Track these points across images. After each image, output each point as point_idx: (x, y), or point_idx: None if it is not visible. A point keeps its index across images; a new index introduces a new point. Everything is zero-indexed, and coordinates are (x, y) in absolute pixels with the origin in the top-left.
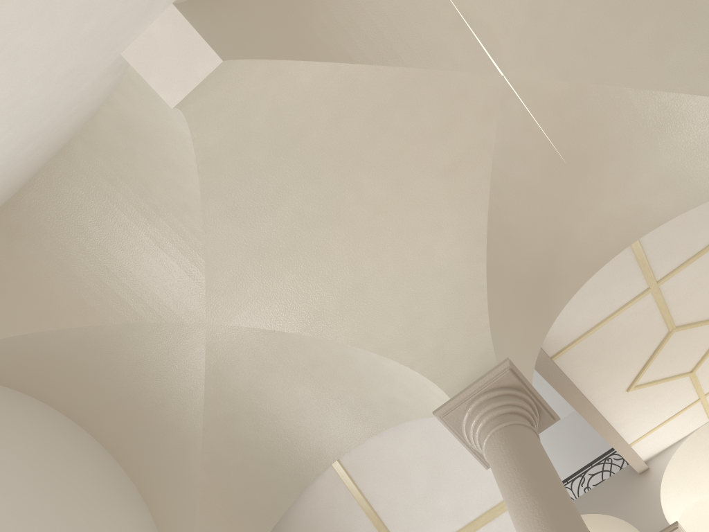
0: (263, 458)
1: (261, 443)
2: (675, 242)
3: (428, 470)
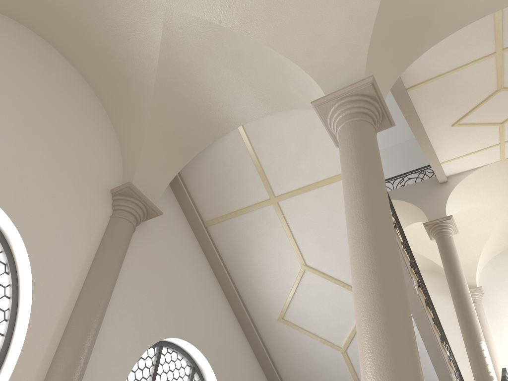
0: (193, 113)
1: (193, 103)
2: None
3: (300, 144)
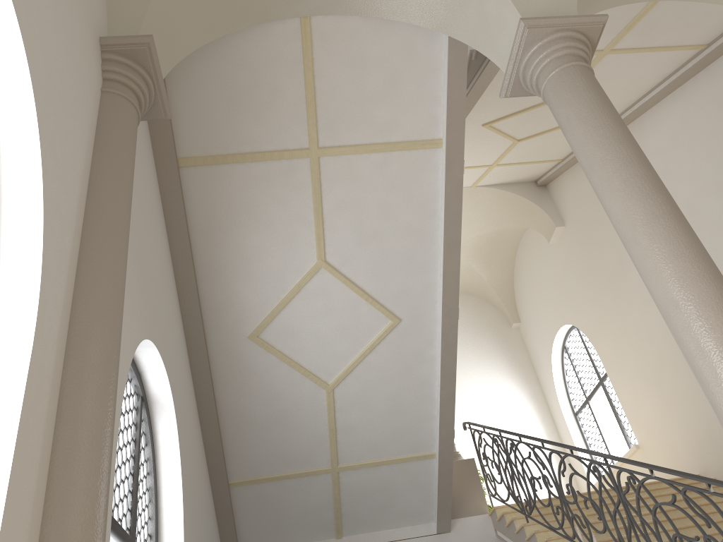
0: None
1: None
2: (657, 27)
3: (386, 79)
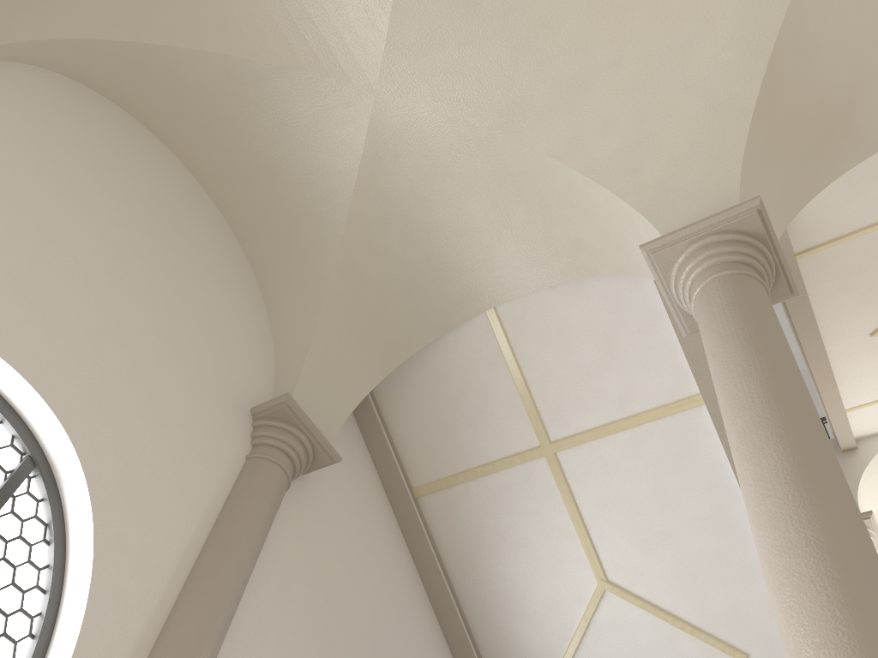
0: (407, 280)
1: (409, 262)
2: None
3: (600, 344)
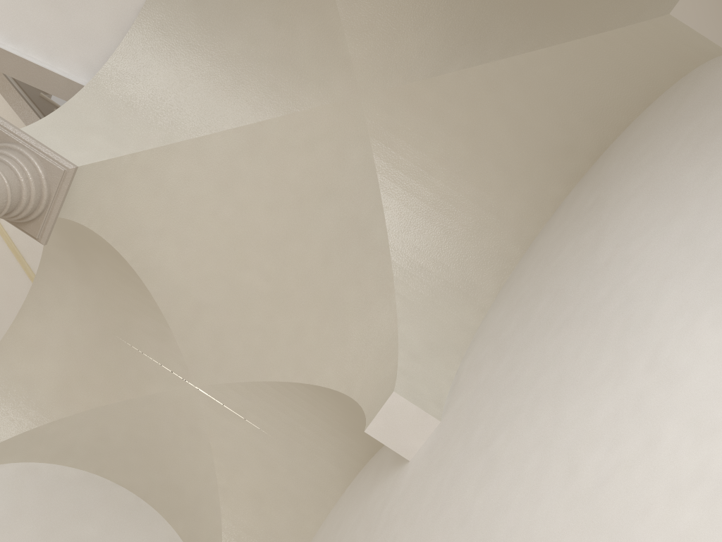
0: None
1: None
2: (4, 274)
3: None
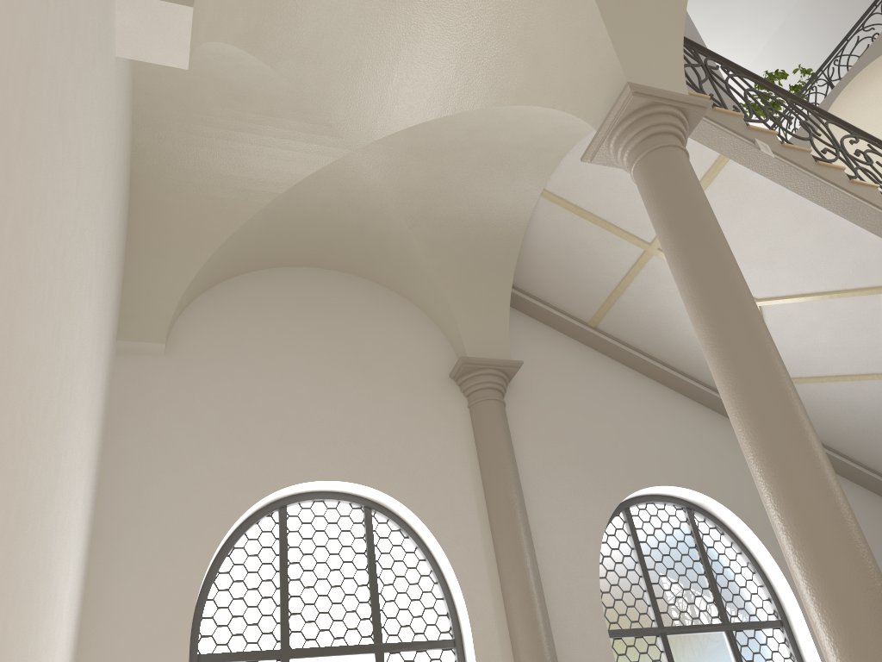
0: (475, 222)
1: (466, 212)
2: None
3: None
